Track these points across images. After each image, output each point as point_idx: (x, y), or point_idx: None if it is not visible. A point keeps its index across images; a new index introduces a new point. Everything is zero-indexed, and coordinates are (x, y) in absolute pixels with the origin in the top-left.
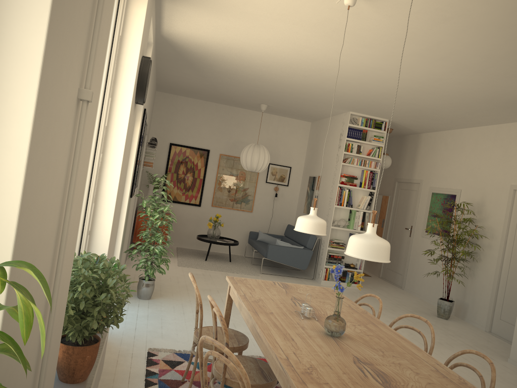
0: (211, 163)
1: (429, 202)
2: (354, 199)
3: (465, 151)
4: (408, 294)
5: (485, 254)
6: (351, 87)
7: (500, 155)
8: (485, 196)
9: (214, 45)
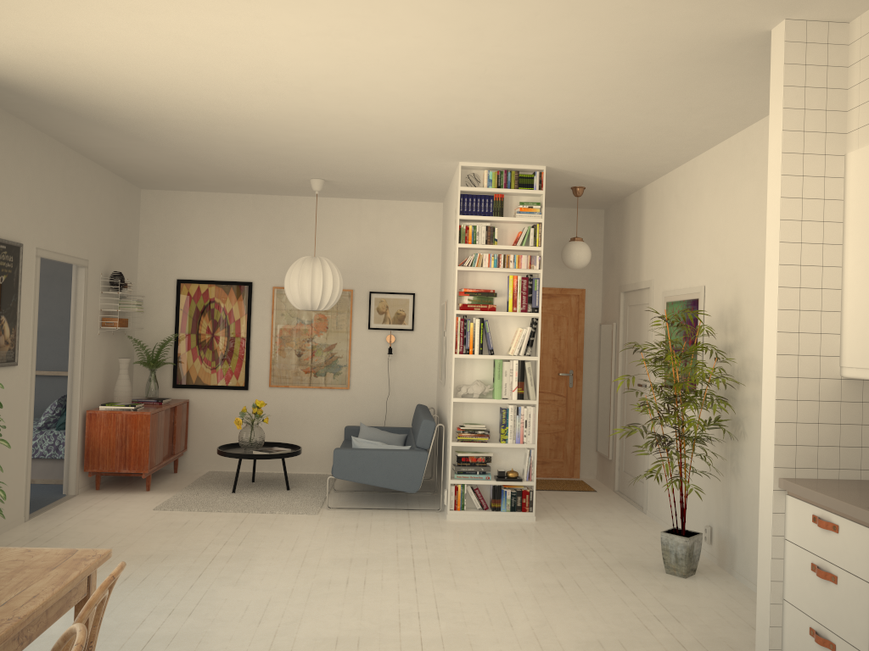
0: (258, 306)
1: (664, 324)
2: (500, 337)
3: (704, 203)
4: (647, 524)
5: (751, 421)
6: (371, 100)
7: (753, 194)
8: (740, 291)
9: (23, 56)
